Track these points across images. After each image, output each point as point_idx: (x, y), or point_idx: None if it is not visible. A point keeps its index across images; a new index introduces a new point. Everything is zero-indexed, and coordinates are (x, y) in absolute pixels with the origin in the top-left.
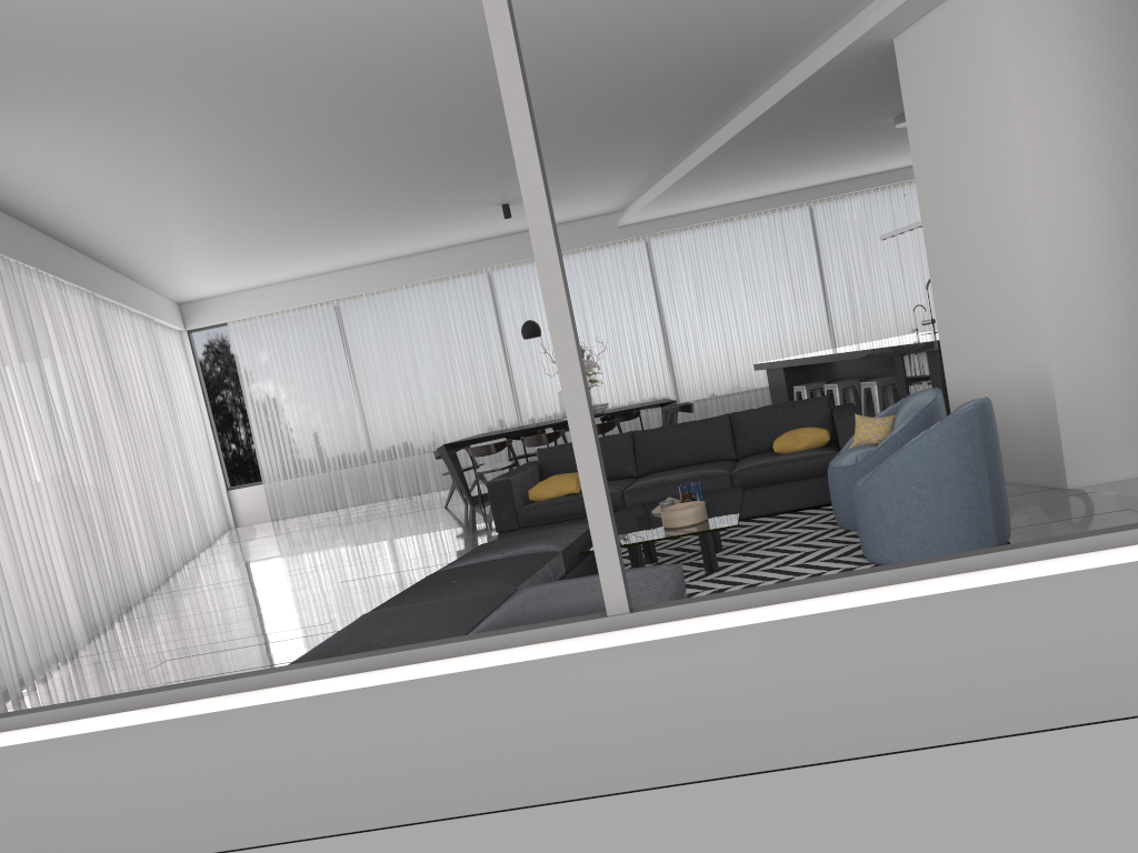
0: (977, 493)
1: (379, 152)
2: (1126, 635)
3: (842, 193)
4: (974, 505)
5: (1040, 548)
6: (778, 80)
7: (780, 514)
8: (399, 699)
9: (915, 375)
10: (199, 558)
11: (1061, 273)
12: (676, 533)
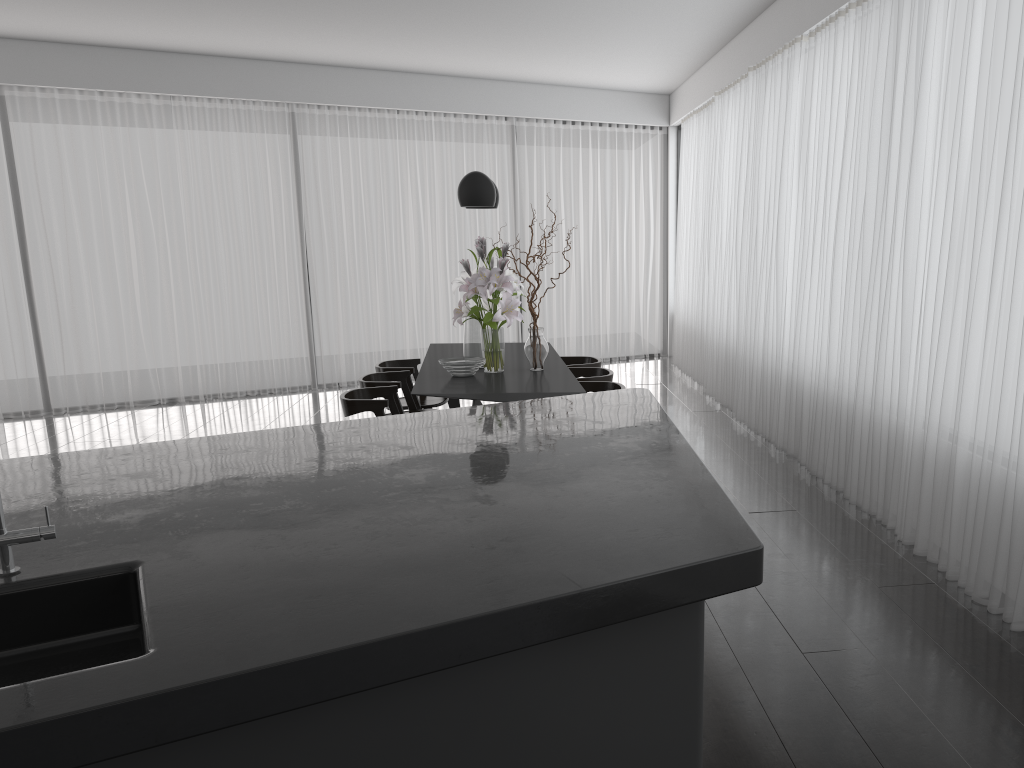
0: None
1: None
2: None
3: None
4: None
5: None
6: None
7: None
8: None
9: None
10: None
11: None
12: None
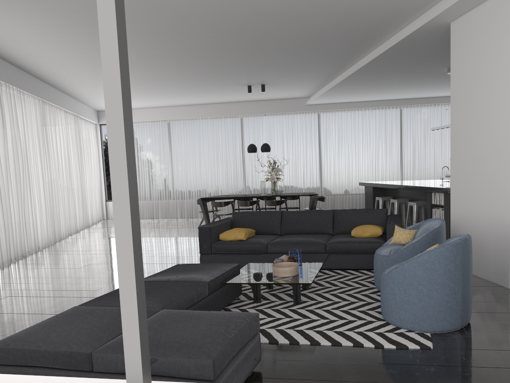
0: (453, 293)
1: (178, 48)
2: None
3: (417, 104)
4: (450, 300)
5: None
6: (388, 39)
7: (348, 270)
8: None
9: (436, 204)
10: (78, 233)
11: None
12: (276, 281)
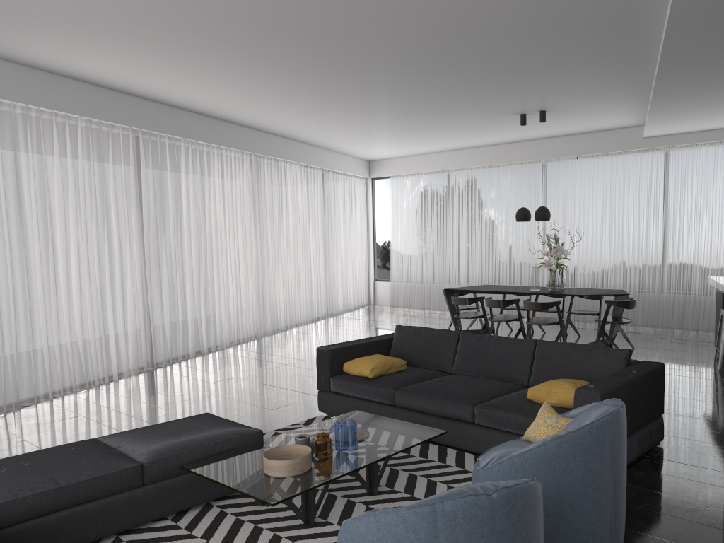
0: None
1: (346, 71)
2: None
3: None
4: None
5: None
6: None
7: None
8: None
9: None
10: (309, 324)
11: None
12: (241, 484)
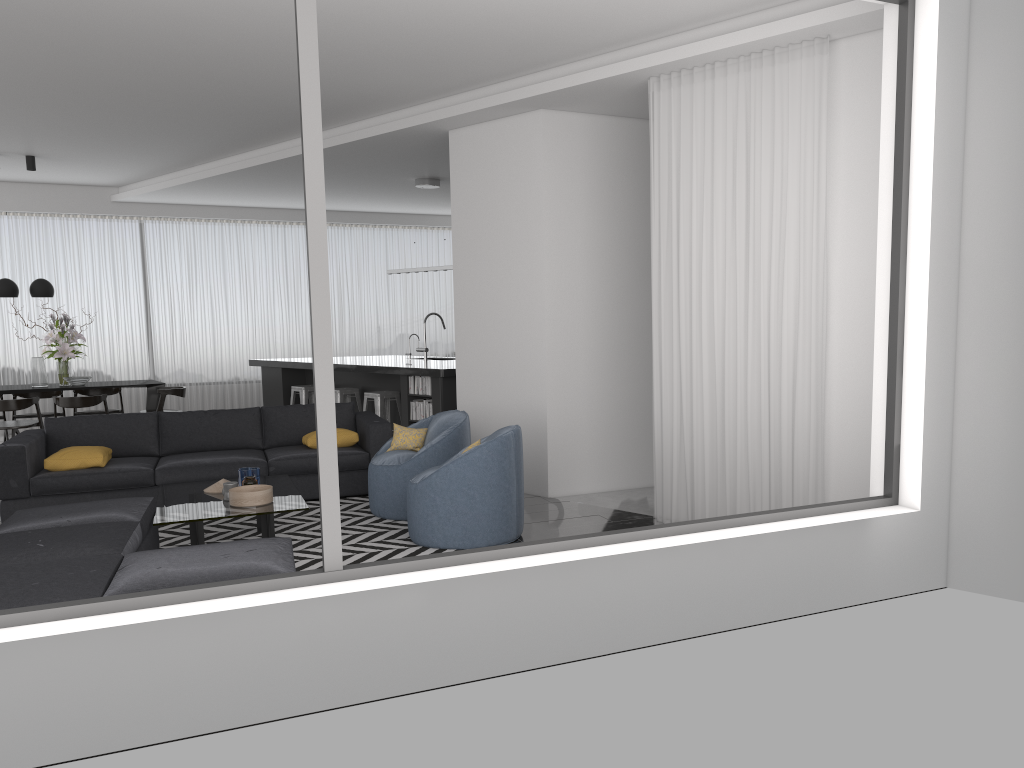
0: (509, 496)
1: None
2: (651, 593)
3: (345, 222)
4: (505, 505)
5: (621, 535)
6: (335, 127)
7: (309, 501)
8: (95, 643)
9: (417, 394)
10: None
11: (561, 339)
12: (250, 512)
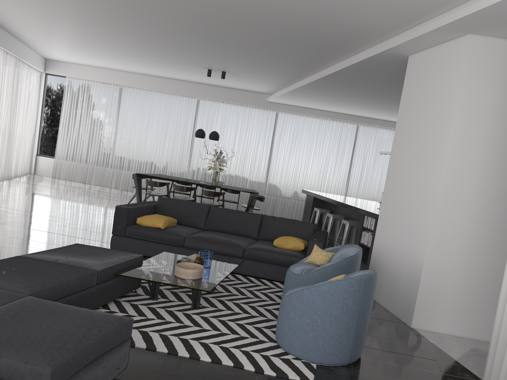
0: (347, 328)
1: (134, 15)
2: None
3: (374, 125)
4: (342, 335)
5: None
6: (350, 57)
7: (262, 279)
8: None
9: (367, 227)
10: None
11: (447, 211)
12: (174, 282)
